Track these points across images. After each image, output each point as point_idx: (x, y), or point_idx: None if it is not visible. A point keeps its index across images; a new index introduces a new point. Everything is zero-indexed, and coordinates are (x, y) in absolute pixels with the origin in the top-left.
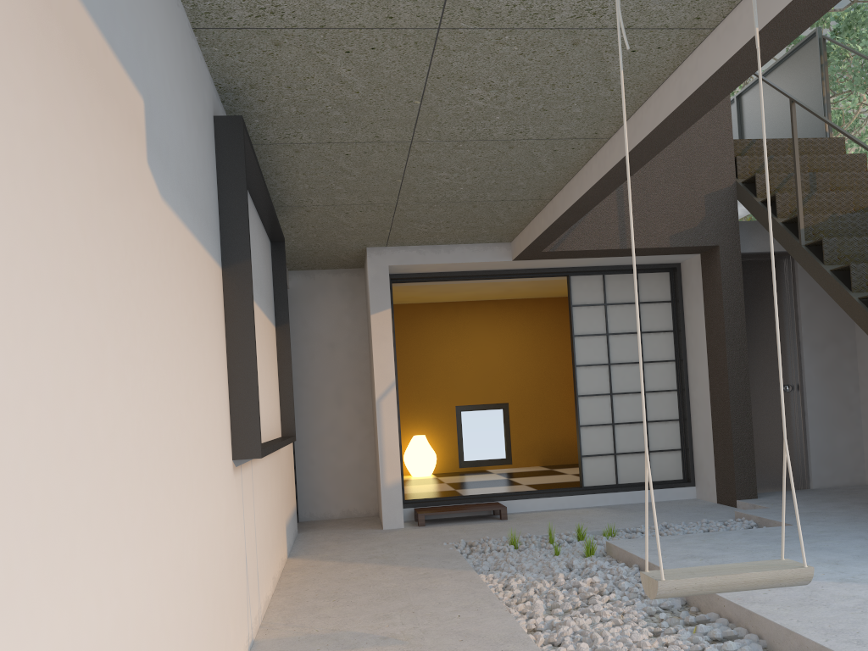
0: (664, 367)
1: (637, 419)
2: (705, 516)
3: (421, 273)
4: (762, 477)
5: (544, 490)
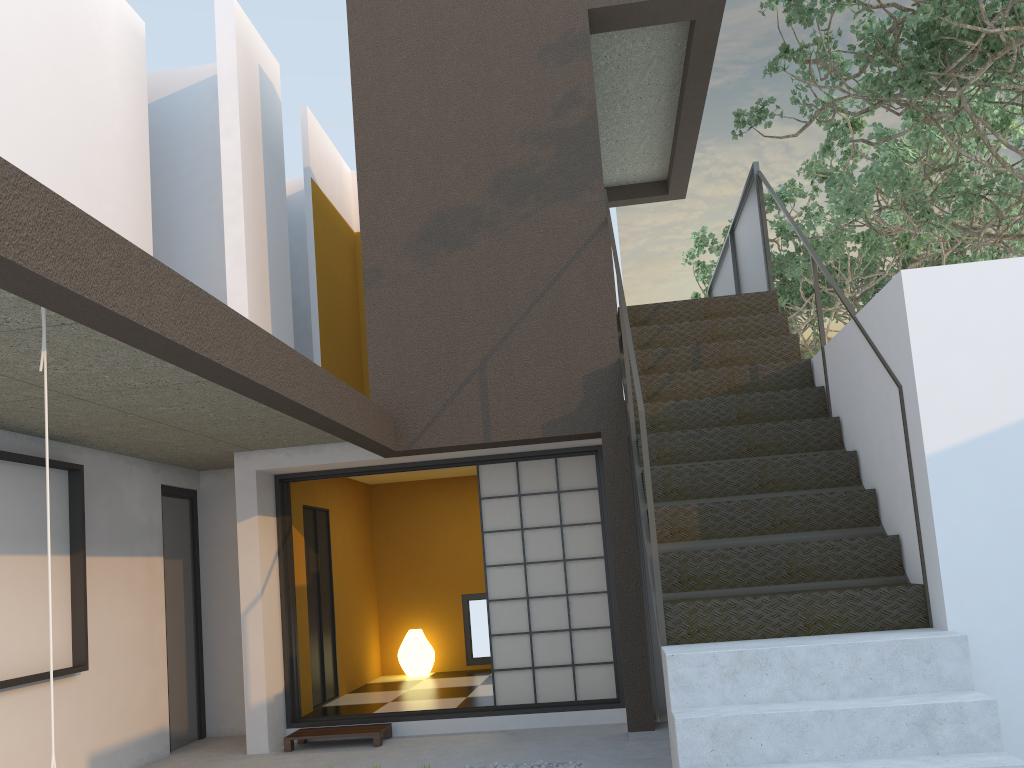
0: (591, 565)
1: (559, 626)
2: (566, 754)
3: (310, 471)
4: None
5: (453, 708)
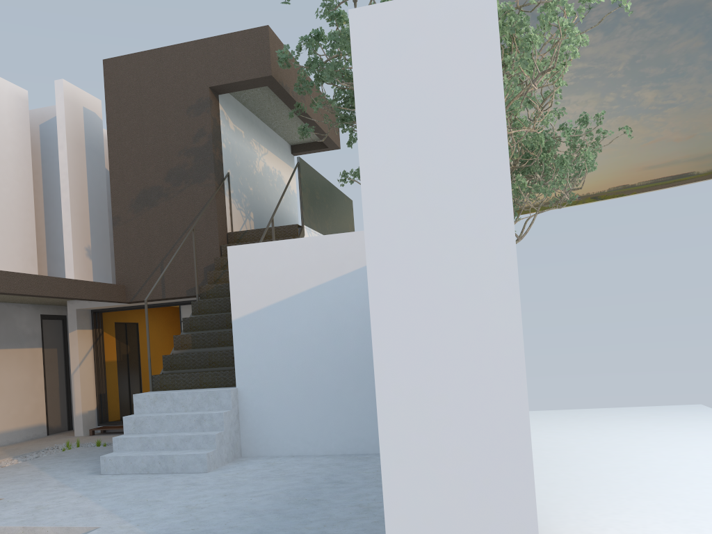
0: None
1: None
2: None
3: (106, 308)
4: None
5: None
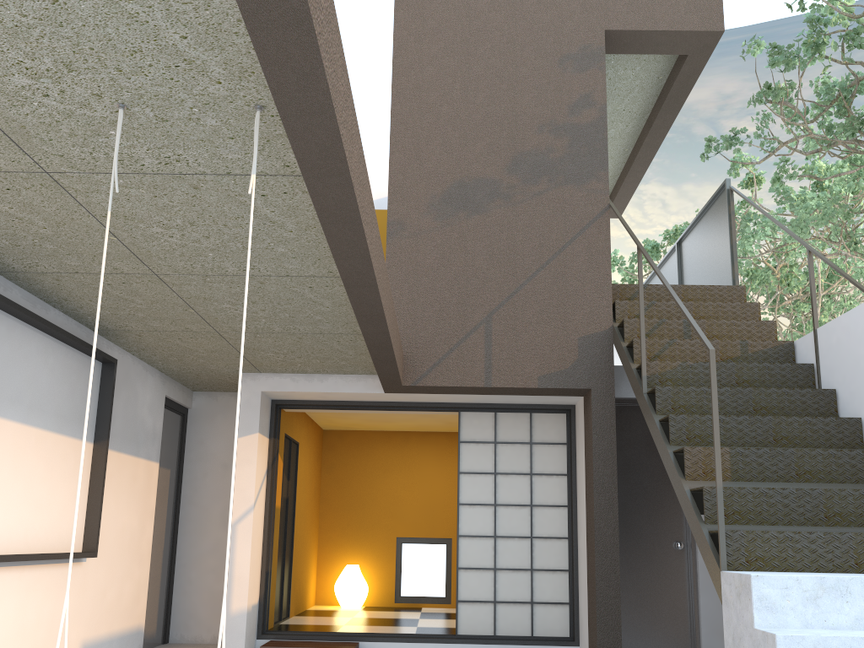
0: (555, 512)
1: (521, 565)
2: None
3: (306, 400)
4: (647, 643)
5: (416, 634)
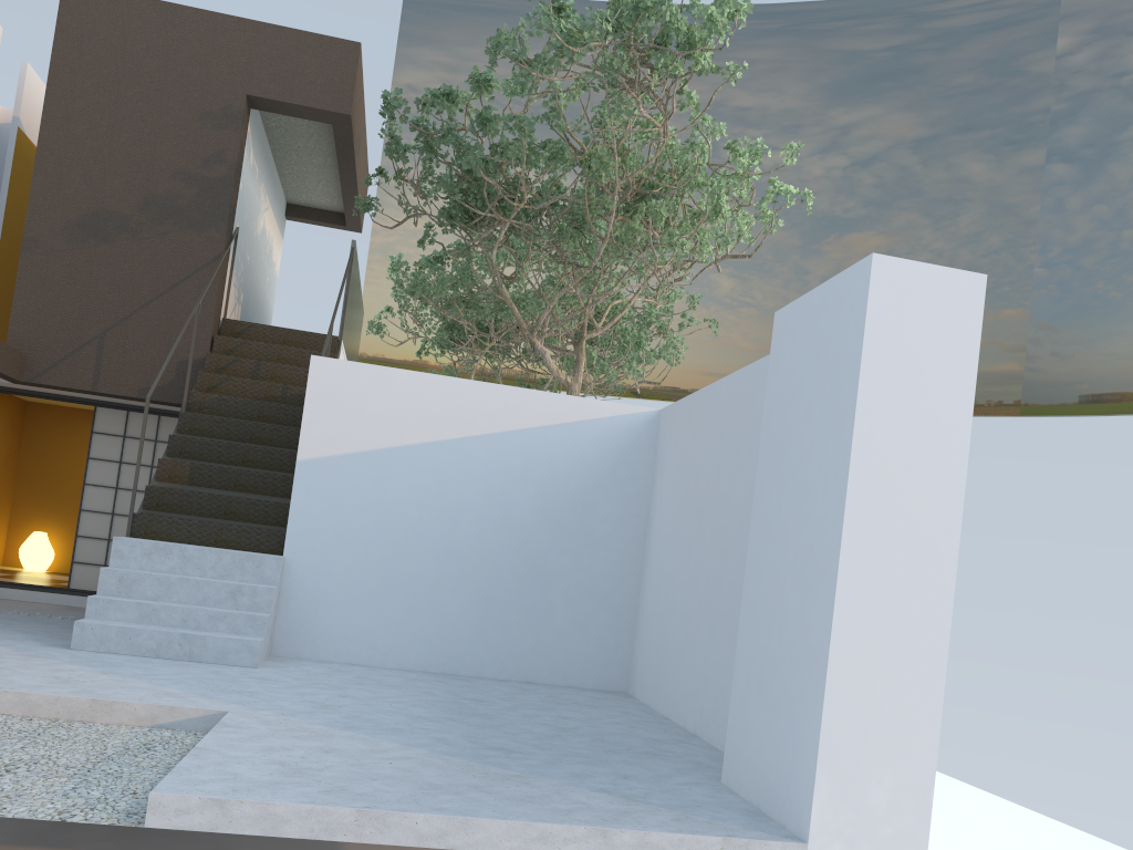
0: None
1: None
2: None
3: None
4: None
5: (35, 585)
